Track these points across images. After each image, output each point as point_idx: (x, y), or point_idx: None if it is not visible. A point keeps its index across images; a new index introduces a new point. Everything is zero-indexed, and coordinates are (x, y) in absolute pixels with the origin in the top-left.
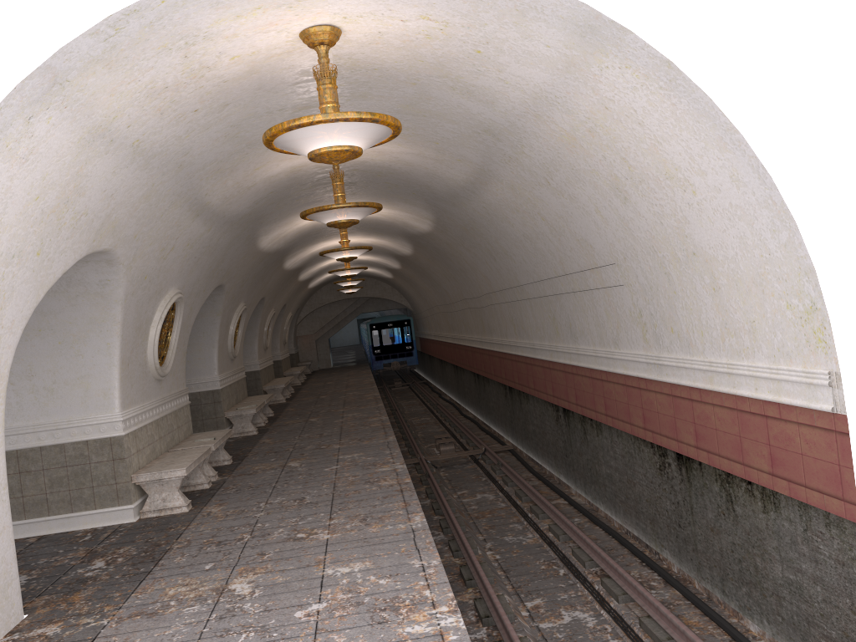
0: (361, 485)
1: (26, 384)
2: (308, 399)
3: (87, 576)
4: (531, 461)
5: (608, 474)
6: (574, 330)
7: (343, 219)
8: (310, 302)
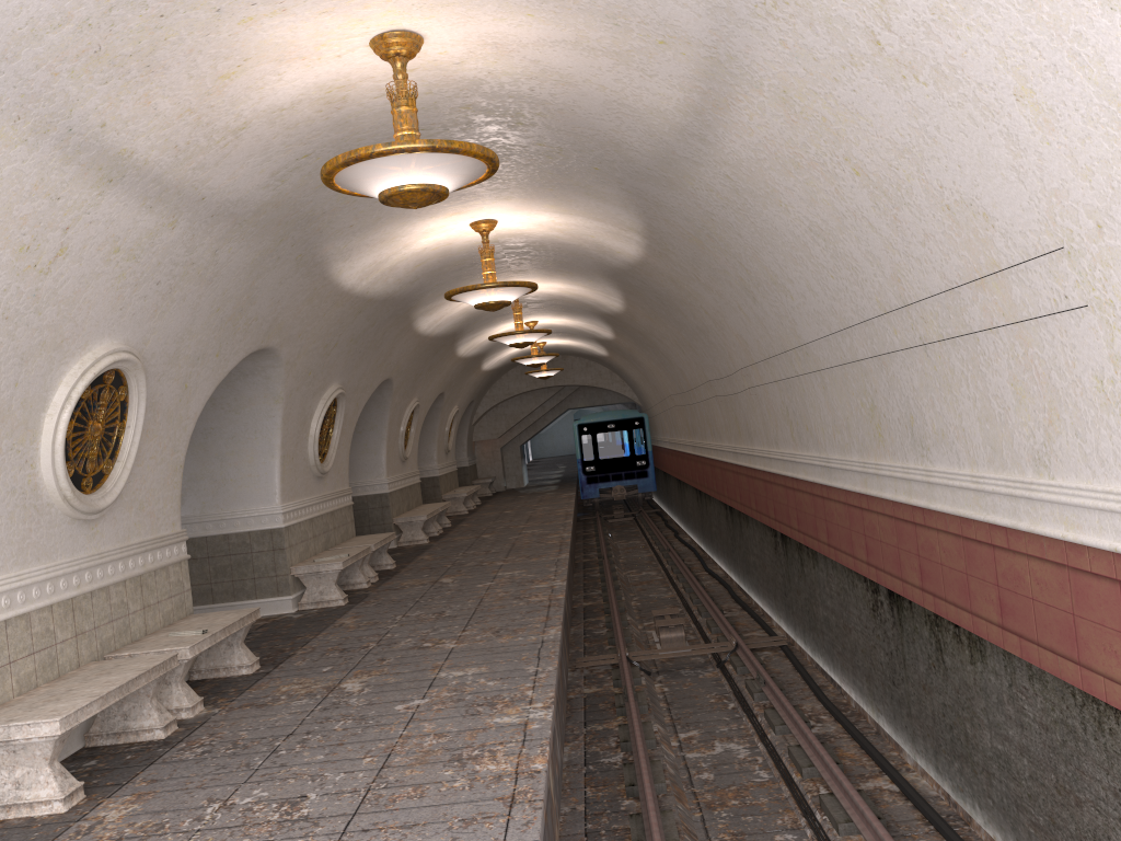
0: (438, 767)
1: None
2: (461, 540)
3: None
4: (820, 672)
5: (1000, 753)
6: (922, 432)
7: (410, 183)
8: (492, 392)
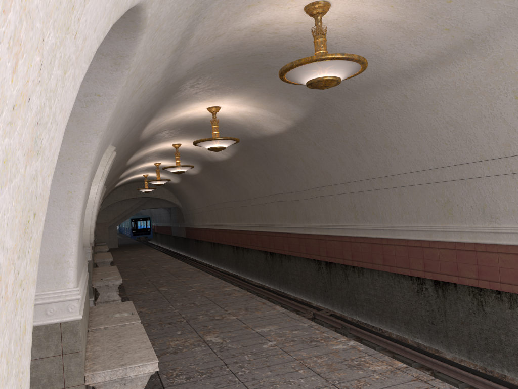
0: (350, 371)
1: None
2: (132, 271)
3: None
4: (361, 324)
5: None
6: (493, 211)
7: (333, 76)
8: (108, 198)
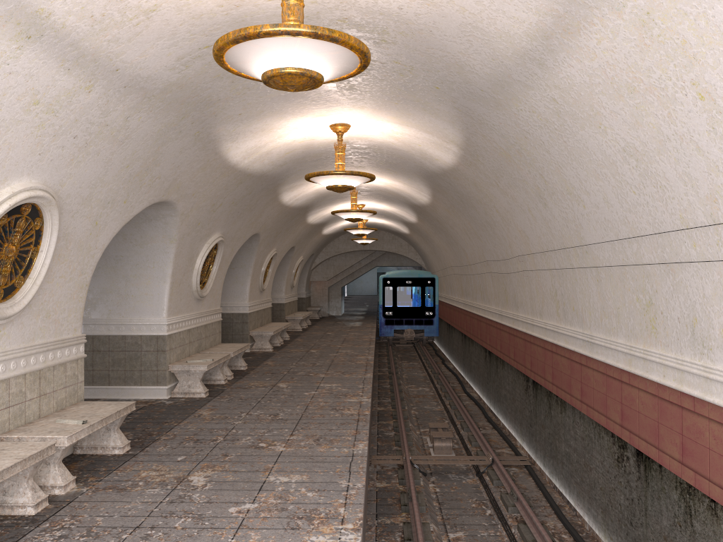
0: None
1: None
2: (295, 352)
3: None
4: (557, 493)
5: None
6: (705, 333)
7: (290, 66)
8: (326, 249)
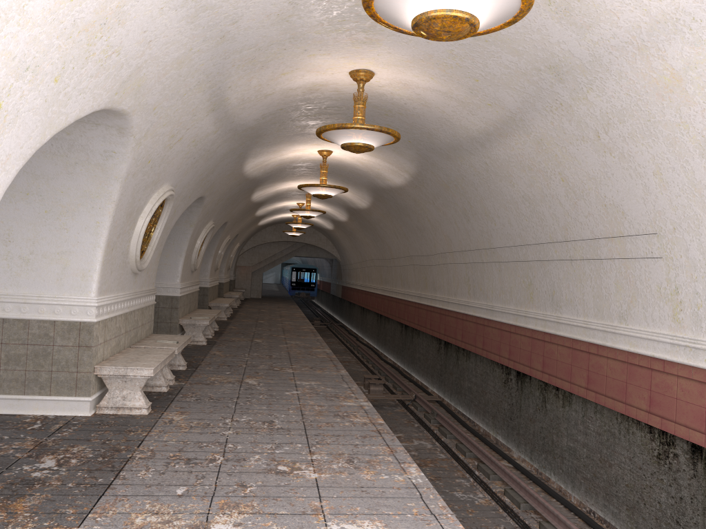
0: (331, 417)
1: (0, 249)
2: (247, 321)
3: (34, 477)
4: (460, 415)
5: (571, 447)
6: (558, 298)
7: (361, 142)
8: (254, 238)
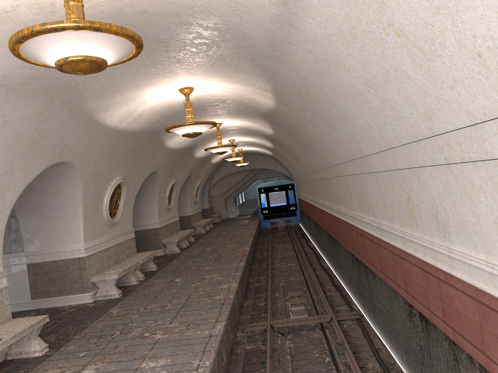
0: None
1: None
2: (195, 251)
3: None
4: (378, 338)
5: None
6: (444, 221)
7: (71, 55)
8: (219, 172)
